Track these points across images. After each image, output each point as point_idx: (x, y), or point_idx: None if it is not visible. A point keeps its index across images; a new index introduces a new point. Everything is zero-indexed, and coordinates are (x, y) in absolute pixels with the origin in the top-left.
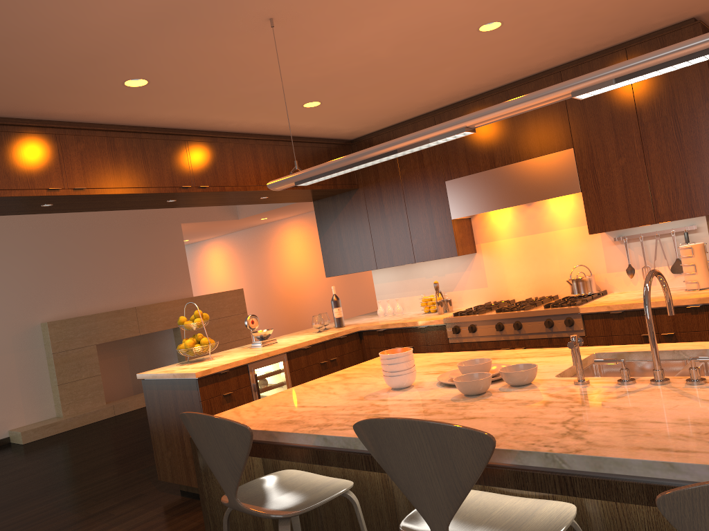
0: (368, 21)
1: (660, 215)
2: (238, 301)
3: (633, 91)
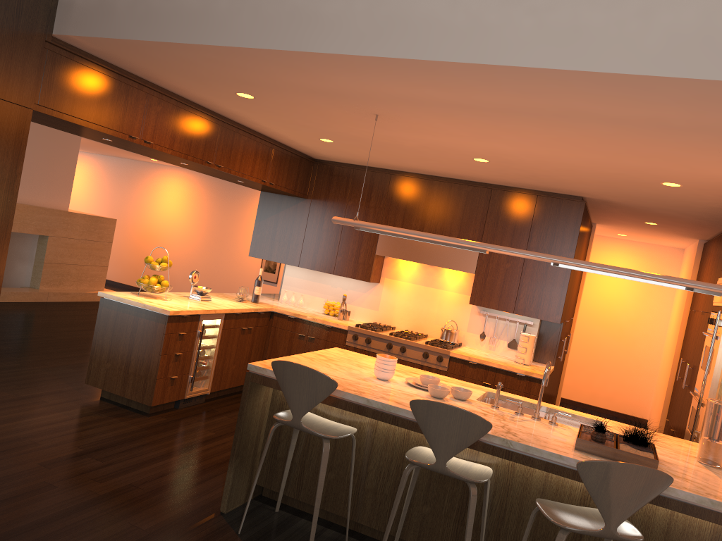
0: (424, 134)
1: (517, 309)
2: (108, 230)
3: (531, 224)
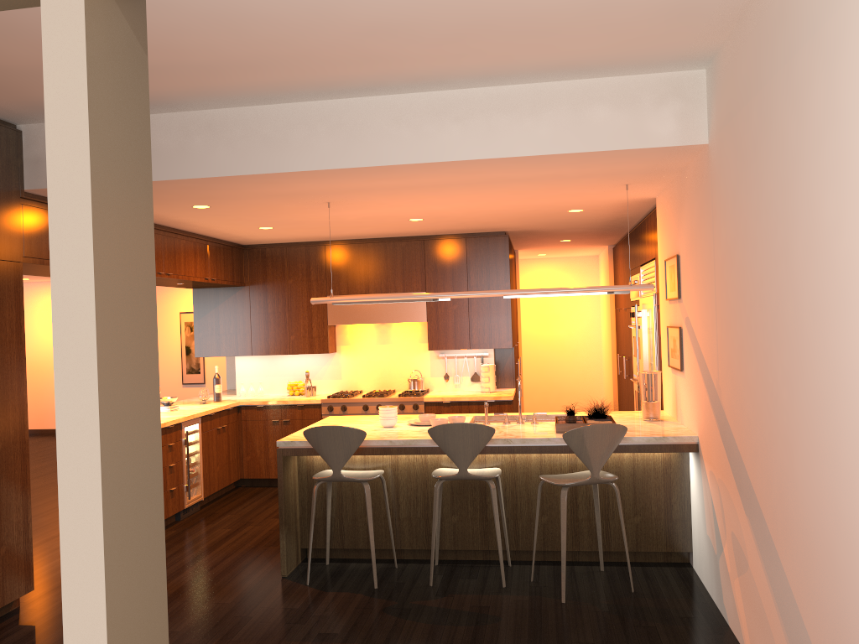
0: (368, 209)
1: (473, 344)
2: None
3: (467, 265)
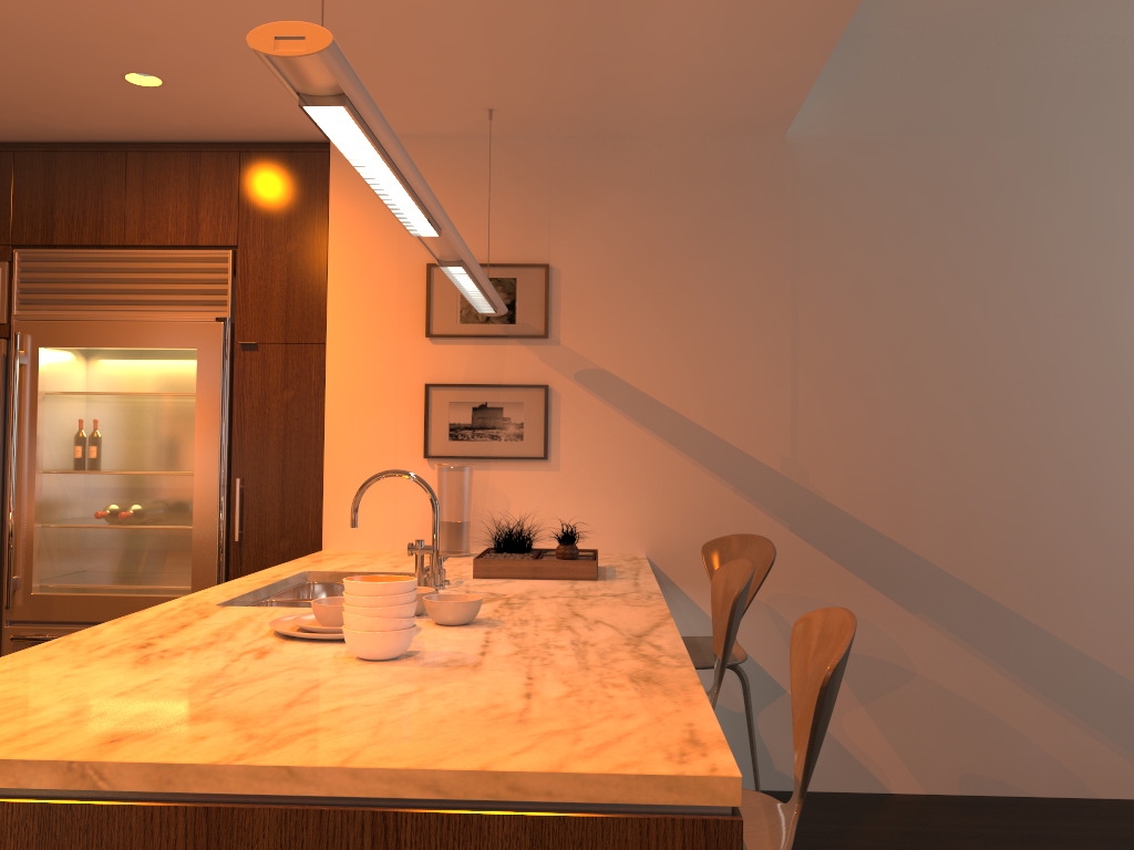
0: None
1: None
2: None
3: None
